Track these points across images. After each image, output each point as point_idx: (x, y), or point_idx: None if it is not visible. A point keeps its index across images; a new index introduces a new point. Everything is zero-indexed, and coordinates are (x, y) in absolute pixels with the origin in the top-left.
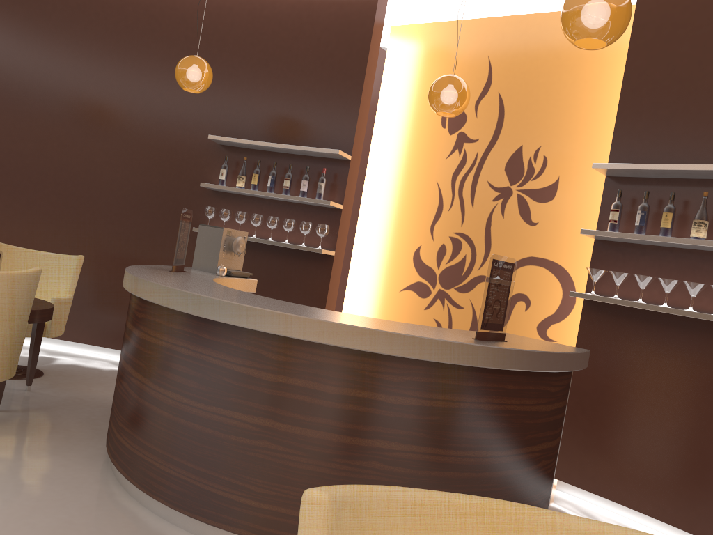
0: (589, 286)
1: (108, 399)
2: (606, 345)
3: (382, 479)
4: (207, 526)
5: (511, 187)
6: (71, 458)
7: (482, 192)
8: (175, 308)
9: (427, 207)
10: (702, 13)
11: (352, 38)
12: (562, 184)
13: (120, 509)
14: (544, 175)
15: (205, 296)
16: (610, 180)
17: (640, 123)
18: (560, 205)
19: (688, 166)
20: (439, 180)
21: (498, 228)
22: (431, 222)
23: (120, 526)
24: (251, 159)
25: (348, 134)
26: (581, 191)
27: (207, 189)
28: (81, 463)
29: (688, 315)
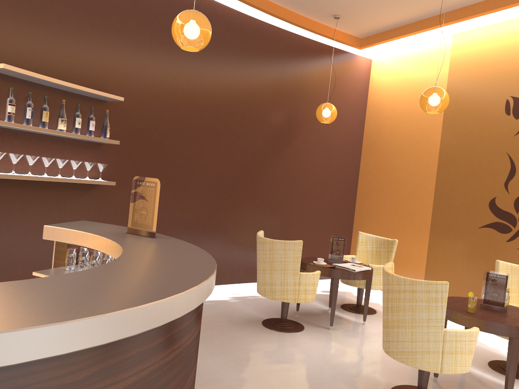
0: None
1: None
2: None
3: None
4: None
5: None
6: None
7: None
8: (182, 314)
9: None
10: None
11: None
12: None
13: None
14: None
15: (201, 284)
16: None
17: (7, 30)
18: None
19: (67, 83)
20: None
21: None
22: None
23: None
24: None
25: None
26: None
27: None
28: None
29: (72, 182)
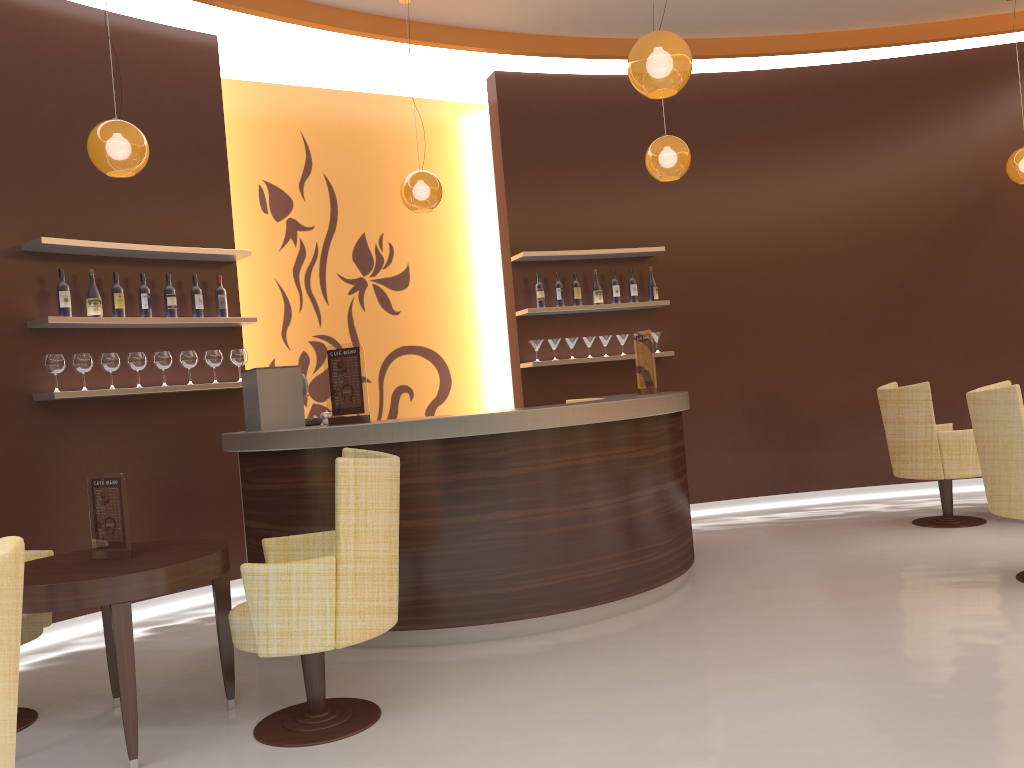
0: (522, 357)
1: (192, 663)
2: (547, 401)
3: (688, 501)
4: (637, 597)
5: (364, 278)
6: (442, 657)
7: (335, 286)
8: (583, 422)
9: (270, 311)
10: (549, 131)
11: (196, 98)
12: (413, 270)
13: (581, 632)
14: (395, 263)
15: (609, 402)
16: (516, 264)
17: (527, 216)
18: (416, 291)
19: (591, 251)
20: (277, 277)
21: (362, 322)
22: (280, 328)
23: (617, 630)
24: (83, 271)
25: (224, 227)
26: (431, 275)
27: (19, 327)
28: (458, 653)
29: (617, 359)
